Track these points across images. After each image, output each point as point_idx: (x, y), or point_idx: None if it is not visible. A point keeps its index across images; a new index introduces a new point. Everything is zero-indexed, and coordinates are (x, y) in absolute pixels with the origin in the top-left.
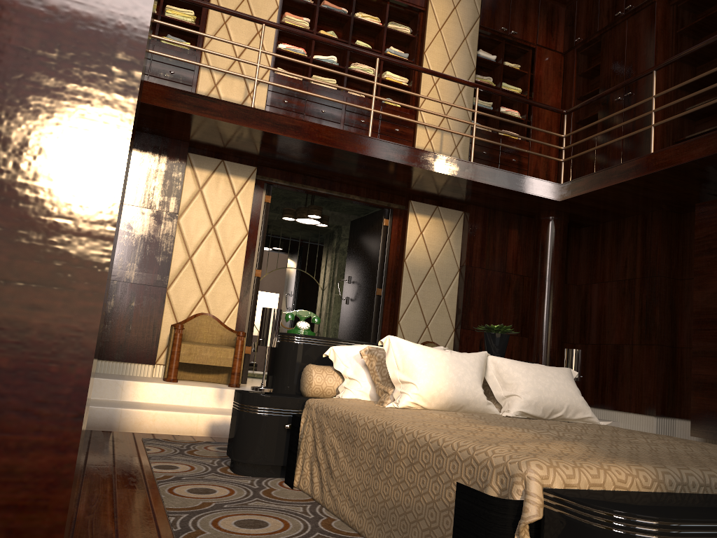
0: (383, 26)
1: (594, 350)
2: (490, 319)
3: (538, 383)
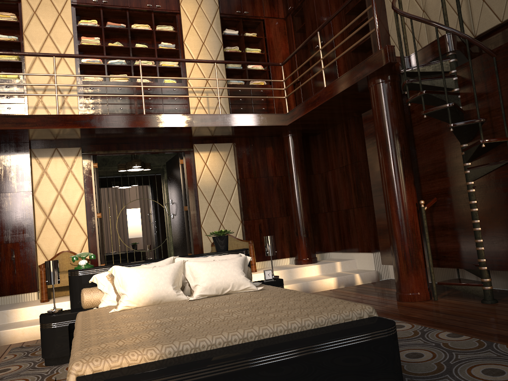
0: (152, 30)
1: (335, 215)
2: (263, 210)
3: (212, 274)
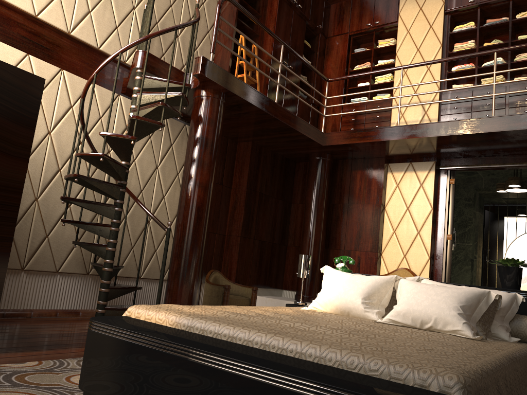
0: None
1: None
2: None
3: (412, 298)
